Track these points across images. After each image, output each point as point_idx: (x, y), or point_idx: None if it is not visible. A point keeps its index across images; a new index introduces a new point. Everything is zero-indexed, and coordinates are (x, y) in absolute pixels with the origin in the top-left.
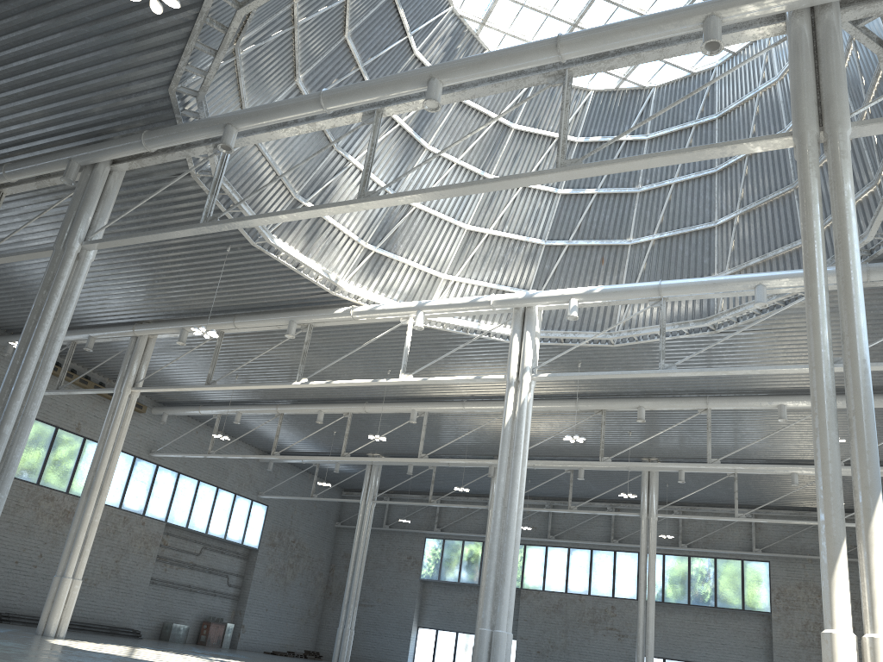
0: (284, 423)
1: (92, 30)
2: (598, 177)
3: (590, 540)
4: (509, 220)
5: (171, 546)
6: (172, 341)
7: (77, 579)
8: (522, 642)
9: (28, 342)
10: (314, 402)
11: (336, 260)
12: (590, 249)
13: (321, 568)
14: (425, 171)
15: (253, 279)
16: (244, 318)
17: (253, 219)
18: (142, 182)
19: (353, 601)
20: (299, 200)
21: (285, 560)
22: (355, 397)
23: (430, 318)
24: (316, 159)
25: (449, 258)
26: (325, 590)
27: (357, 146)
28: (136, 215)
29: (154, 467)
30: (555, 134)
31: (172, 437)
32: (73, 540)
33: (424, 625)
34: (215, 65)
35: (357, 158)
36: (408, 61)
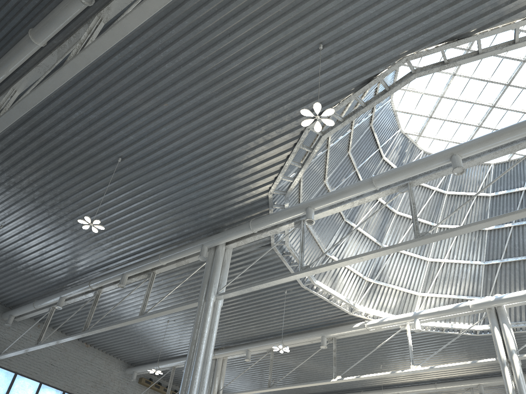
0: None
1: (229, 164)
2: None
3: None
4: (456, 251)
5: None
6: (234, 360)
7: None
8: None
9: (191, 365)
10: None
11: (351, 291)
12: (518, 263)
13: None
14: (397, 227)
15: (297, 310)
16: (289, 338)
17: (338, 263)
18: (238, 254)
19: None
20: (327, 254)
21: None
22: (353, 388)
23: (421, 323)
24: (335, 228)
25: (421, 281)
26: None
27: (356, 217)
28: (229, 276)
29: None
30: (475, 193)
31: None
32: None
33: None
34: (301, 173)
35: (357, 224)
36: (380, 163)
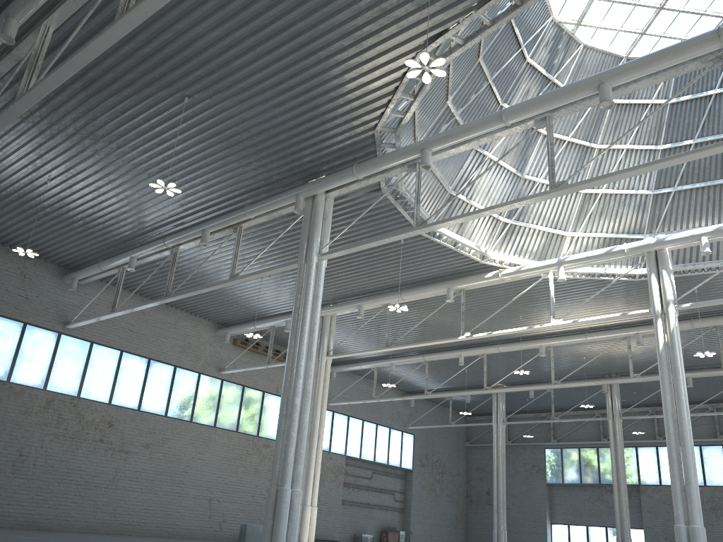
0: (425, 368)
1: (323, 99)
2: (694, 130)
3: (697, 437)
4: None
5: (350, 474)
6: (344, 316)
7: (314, 506)
8: (649, 531)
9: (296, 335)
10: (452, 348)
11: (482, 235)
12: (695, 191)
13: (460, 481)
14: (543, 151)
15: (417, 260)
16: (409, 291)
17: (460, 218)
18: (341, 201)
19: (502, 506)
20: (452, 193)
21: (433, 477)
22: (488, 341)
23: (567, 270)
24: (462, 159)
25: (571, 218)
26: (466, 499)
27: (490, 143)
28: (333, 226)
29: (331, 414)
30: (649, 101)
31: (339, 389)
32: (306, 476)
33: (556, 521)
34: (413, 107)
35: (491, 152)
36: (522, 68)
